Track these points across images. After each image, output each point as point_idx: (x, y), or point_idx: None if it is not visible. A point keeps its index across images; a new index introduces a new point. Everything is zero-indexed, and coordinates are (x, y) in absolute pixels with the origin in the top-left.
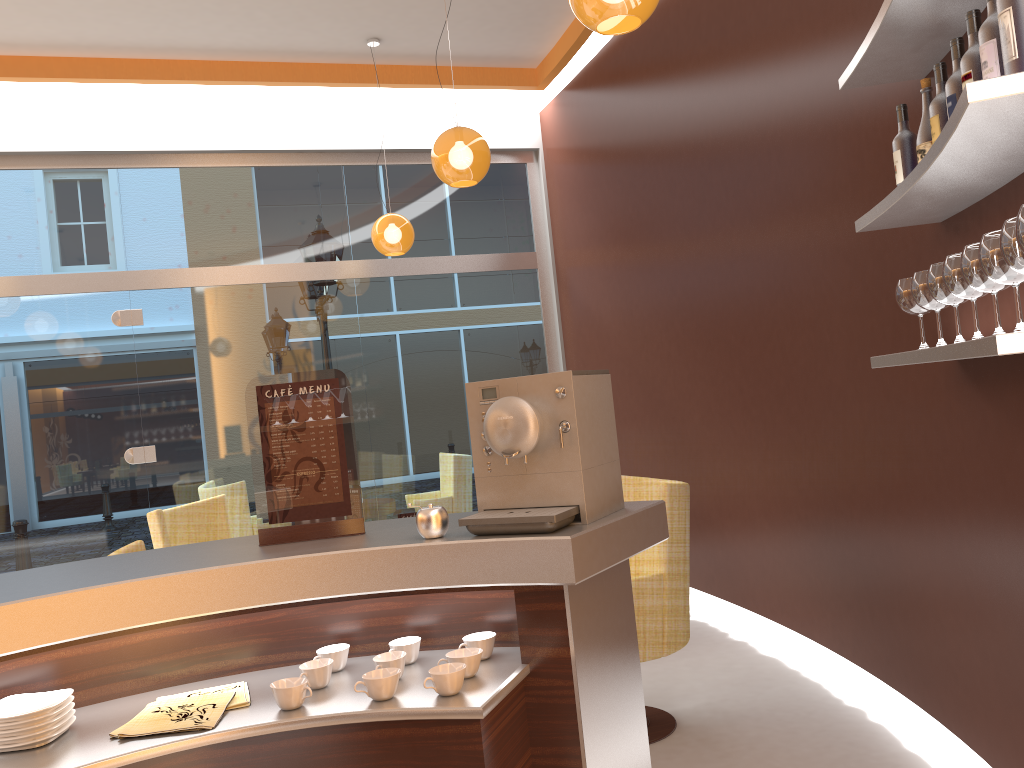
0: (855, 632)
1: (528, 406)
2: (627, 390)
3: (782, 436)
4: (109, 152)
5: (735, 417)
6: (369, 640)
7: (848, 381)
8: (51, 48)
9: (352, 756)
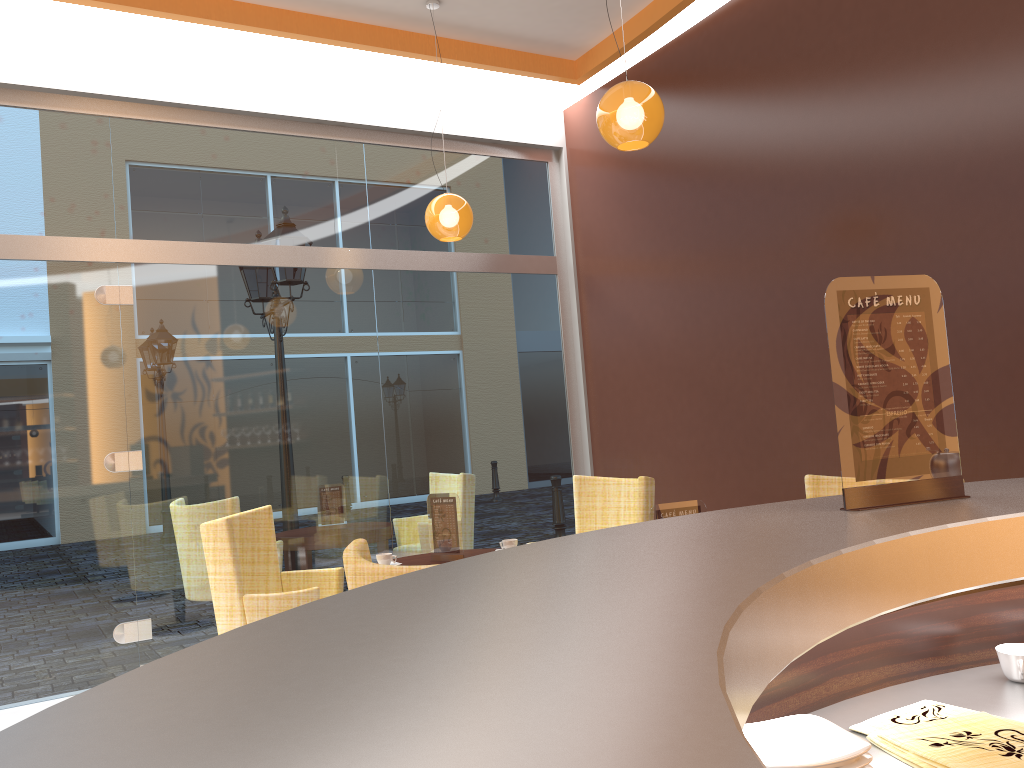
0: None
1: None
2: (684, 402)
3: None
4: (102, 96)
5: None
6: (1012, 640)
7: None
8: None
9: None
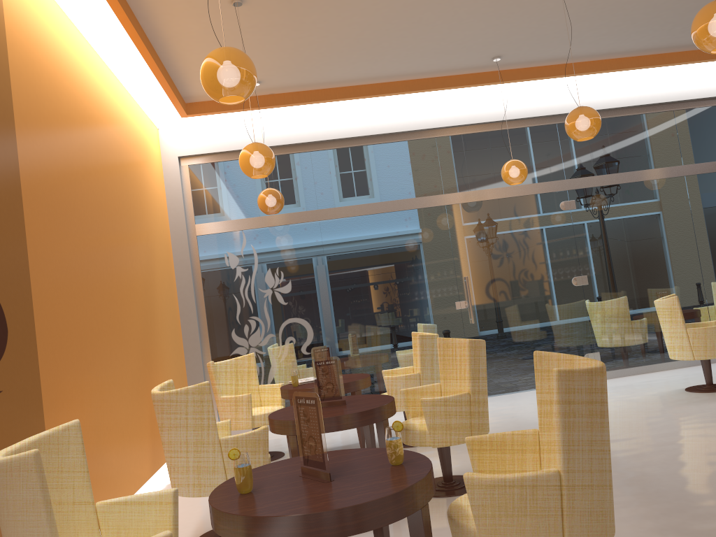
0: None
1: None
2: None
3: None
4: (553, 115)
5: None
6: None
7: None
8: (548, 61)
9: None
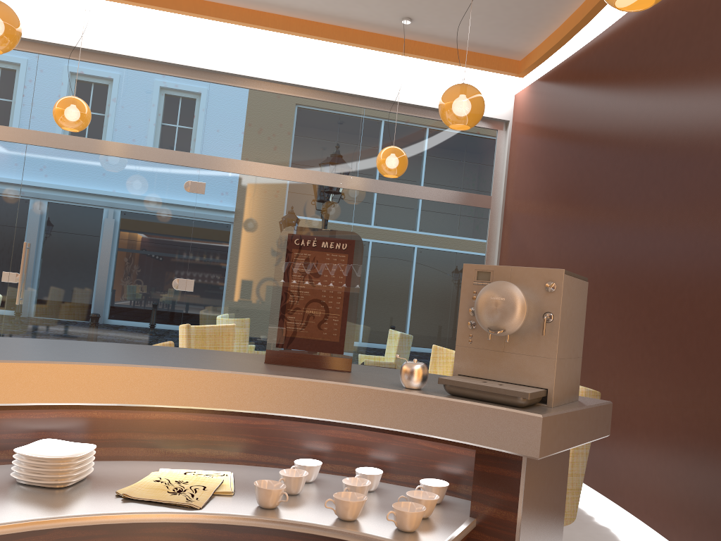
0: None
1: (520, 292)
2: None
3: (676, 371)
4: (206, 70)
5: (634, 348)
6: (337, 462)
7: None
8: None
9: None
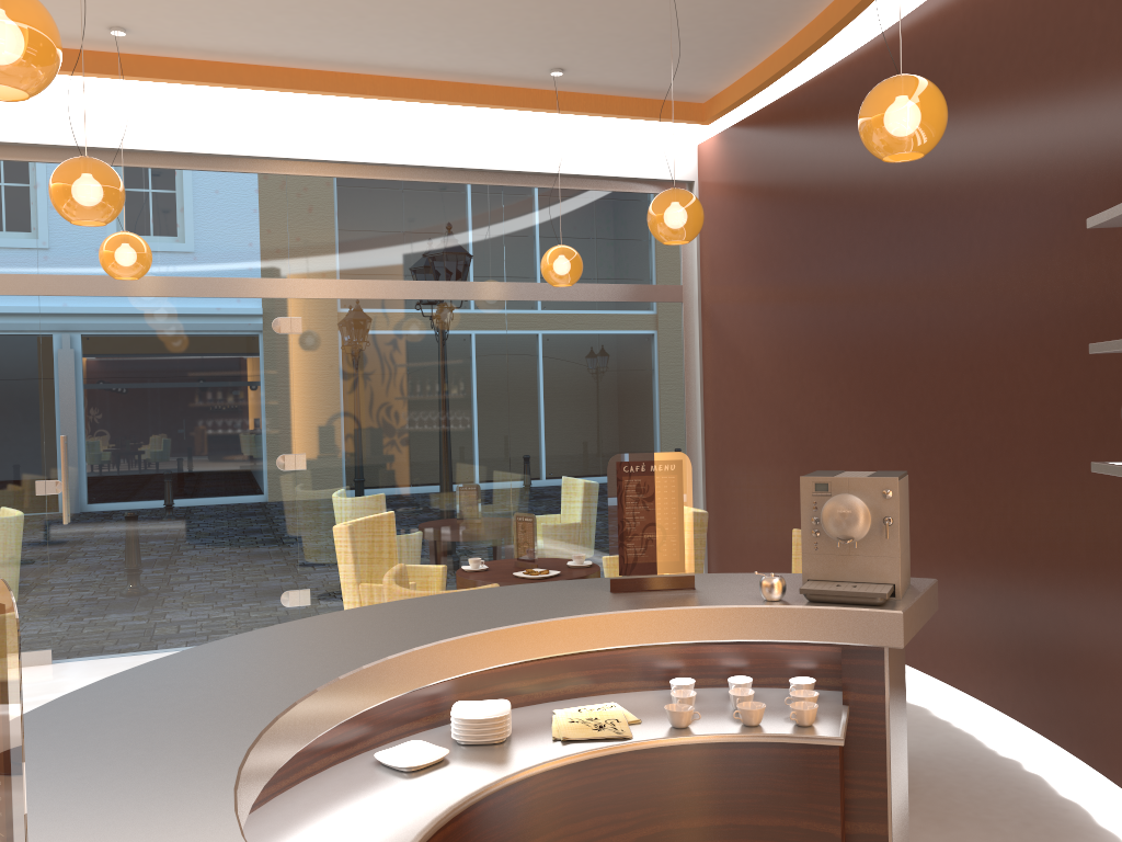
0: (1017, 690)
1: (863, 503)
2: (775, 436)
3: (954, 504)
4: (280, 158)
5: None
6: (700, 676)
7: (1037, 465)
8: (245, 57)
9: (732, 766)
